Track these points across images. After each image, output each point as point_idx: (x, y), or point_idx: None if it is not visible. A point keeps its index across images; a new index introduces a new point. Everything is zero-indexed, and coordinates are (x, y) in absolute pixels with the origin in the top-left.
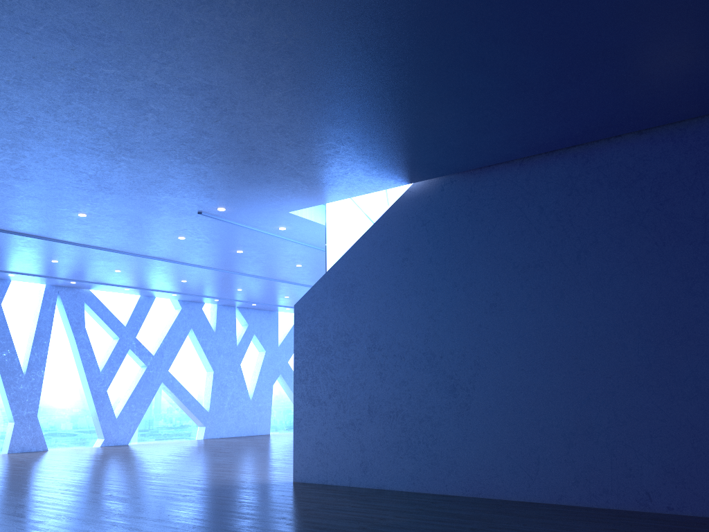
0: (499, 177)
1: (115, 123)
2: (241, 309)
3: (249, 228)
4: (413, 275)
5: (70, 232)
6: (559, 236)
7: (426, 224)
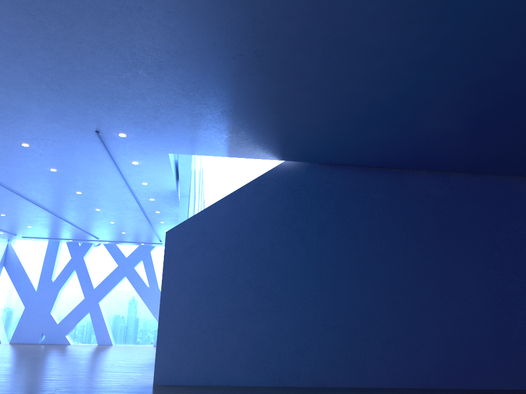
0: (347, 174)
1: (200, 47)
2: None
3: (112, 155)
4: (281, 226)
5: None
6: (383, 219)
7: (293, 192)
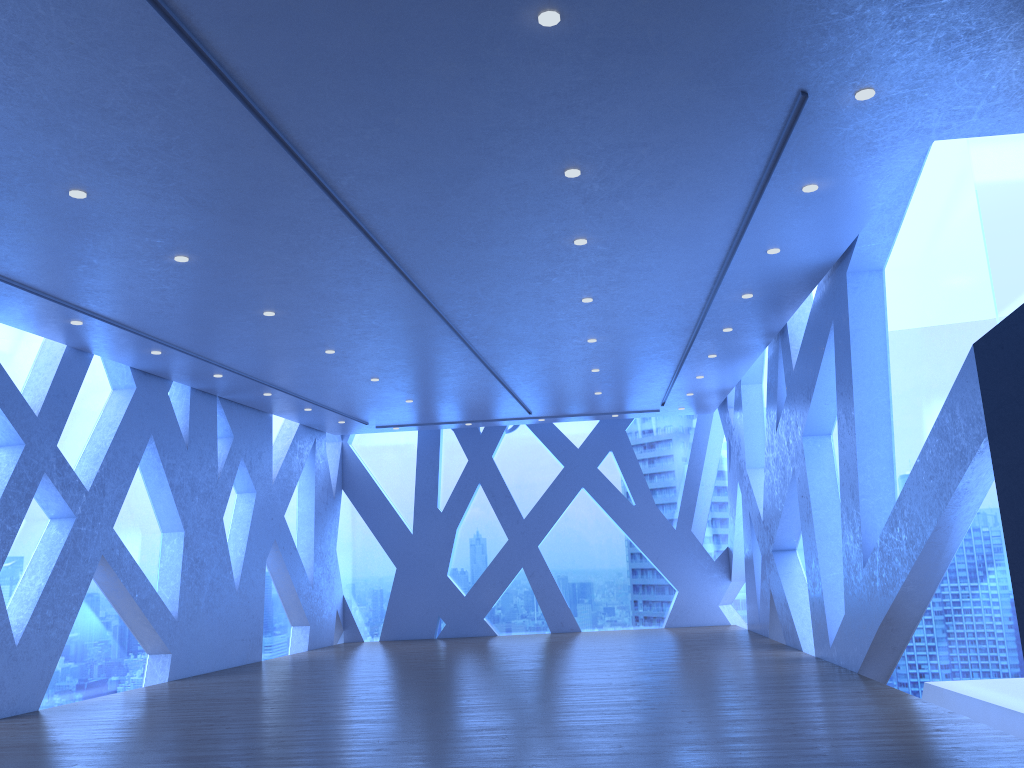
0: None
1: None
2: (225, 404)
3: (773, 171)
4: None
5: (362, 84)
6: None
7: None
